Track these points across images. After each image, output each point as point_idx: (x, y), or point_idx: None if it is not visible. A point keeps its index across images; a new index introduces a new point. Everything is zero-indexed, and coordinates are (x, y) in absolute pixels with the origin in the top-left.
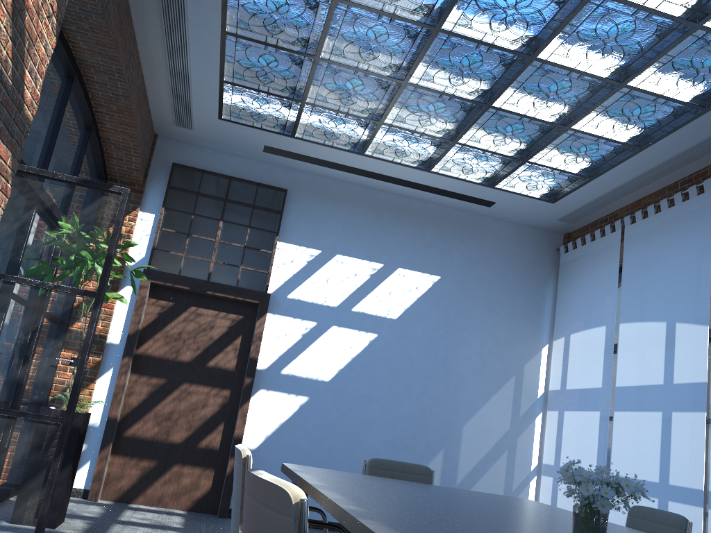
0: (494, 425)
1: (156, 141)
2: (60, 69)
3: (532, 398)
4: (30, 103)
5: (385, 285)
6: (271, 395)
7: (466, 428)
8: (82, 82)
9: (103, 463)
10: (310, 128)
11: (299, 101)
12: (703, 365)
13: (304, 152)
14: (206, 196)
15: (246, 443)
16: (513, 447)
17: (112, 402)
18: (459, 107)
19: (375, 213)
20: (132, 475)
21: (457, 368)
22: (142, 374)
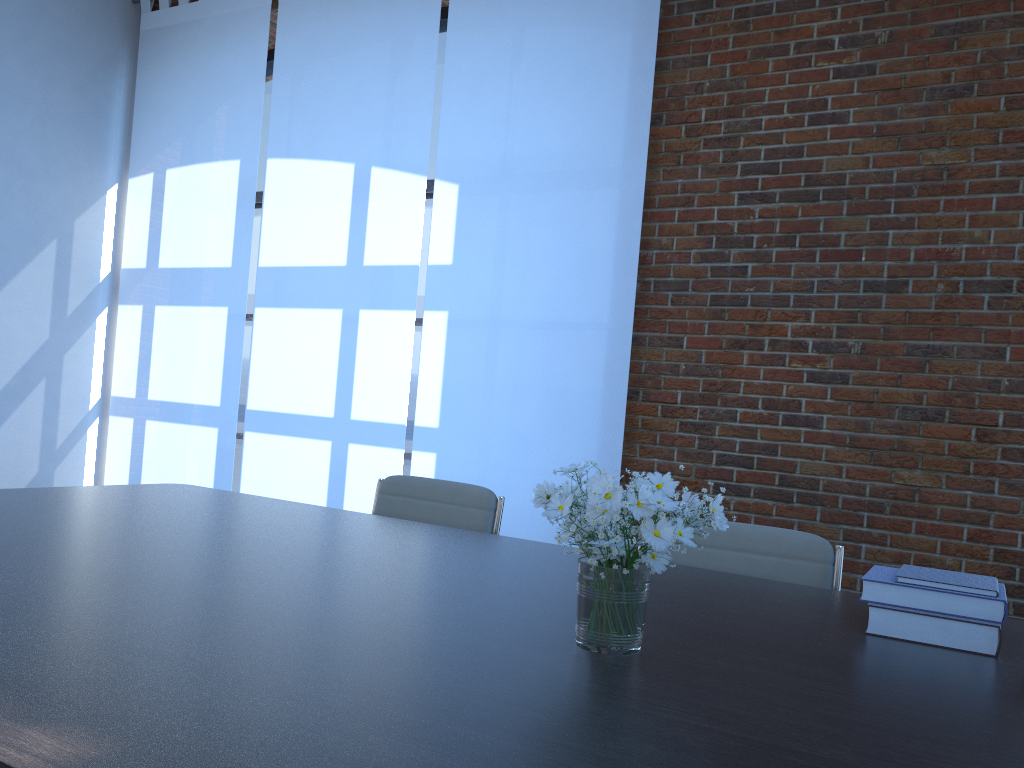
0: (19, 334)
1: None
2: None
3: (91, 282)
4: None
5: None
6: None
7: None
8: None
9: None
10: None
11: None
12: (416, 239)
13: None
14: None
15: None
16: (57, 373)
17: None
18: None
19: None
20: None
21: None
22: None
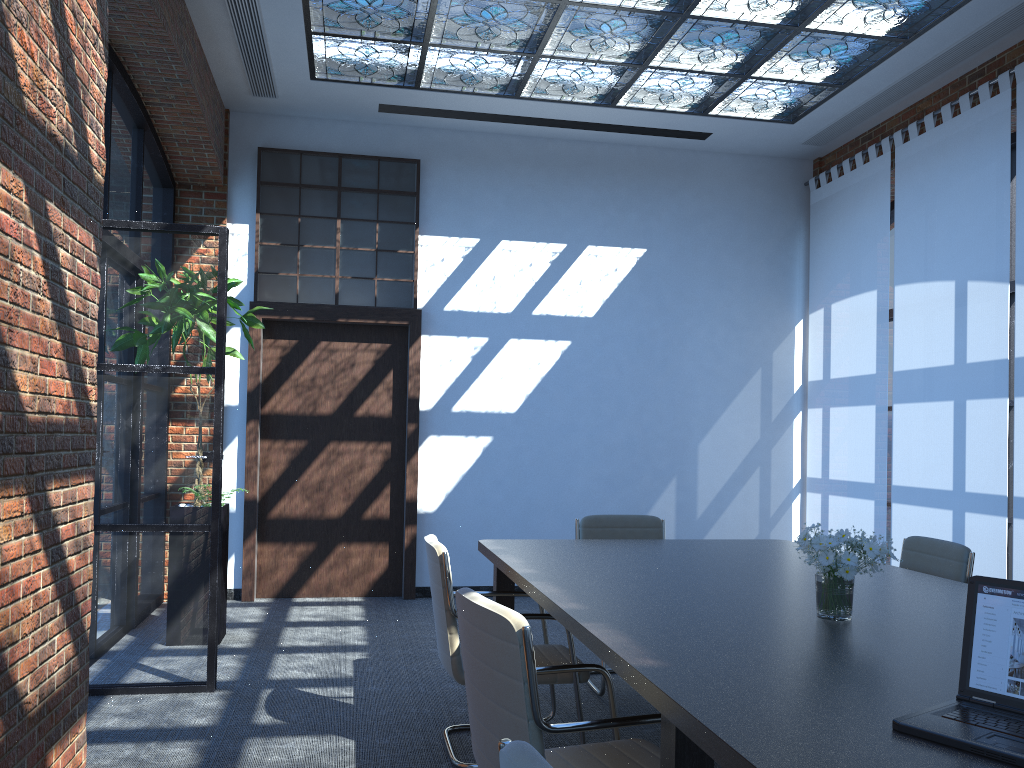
0: (739, 437)
1: (229, 119)
2: None
3: (787, 394)
4: (97, 163)
5: (572, 273)
6: (444, 442)
7: (702, 446)
8: (124, 73)
9: (250, 555)
10: (440, 75)
11: (420, 44)
12: (1003, 336)
13: (435, 105)
14: (312, 187)
15: (423, 505)
16: (767, 462)
17: (246, 480)
18: (644, 22)
19: (545, 173)
20: (288, 563)
21: (682, 371)
22: (276, 439)
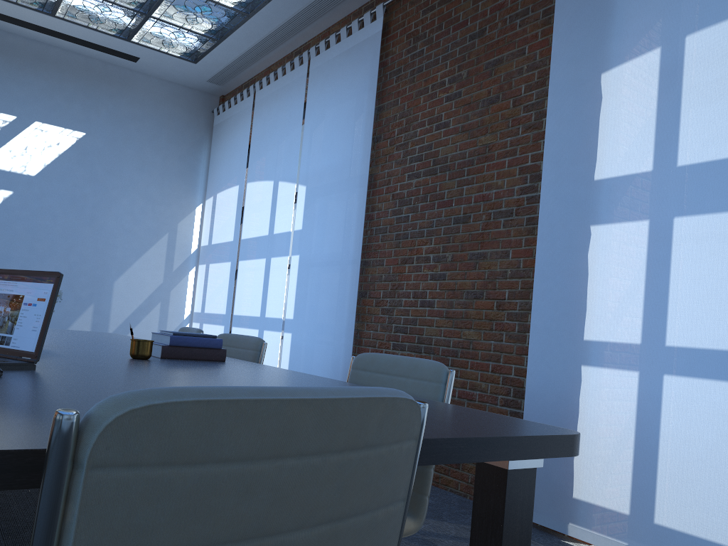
0: (147, 280)
1: None
2: None
3: (186, 253)
4: None
5: (19, 140)
6: None
7: (117, 283)
8: None
9: None
10: None
11: None
12: (291, 217)
13: None
14: None
15: None
16: (166, 299)
17: None
18: None
19: (3, 58)
20: None
21: (106, 227)
22: None
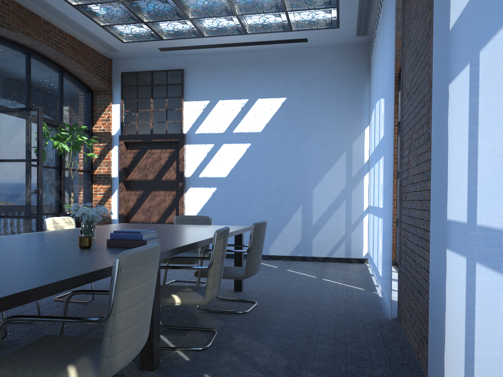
0: (334, 186)
1: (112, 62)
2: (17, 52)
3: (360, 164)
4: None
5: (251, 112)
6: (196, 190)
7: (315, 191)
8: (36, 53)
9: None
10: (165, 33)
11: (142, 23)
12: (381, 126)
13: (178, 45)
14: (141, 86)
15: None
16: (349, 198)
17: (119, 206)
18: None
19: (238, 68)
20: None
21: (304, 154)
22: (132, 190)
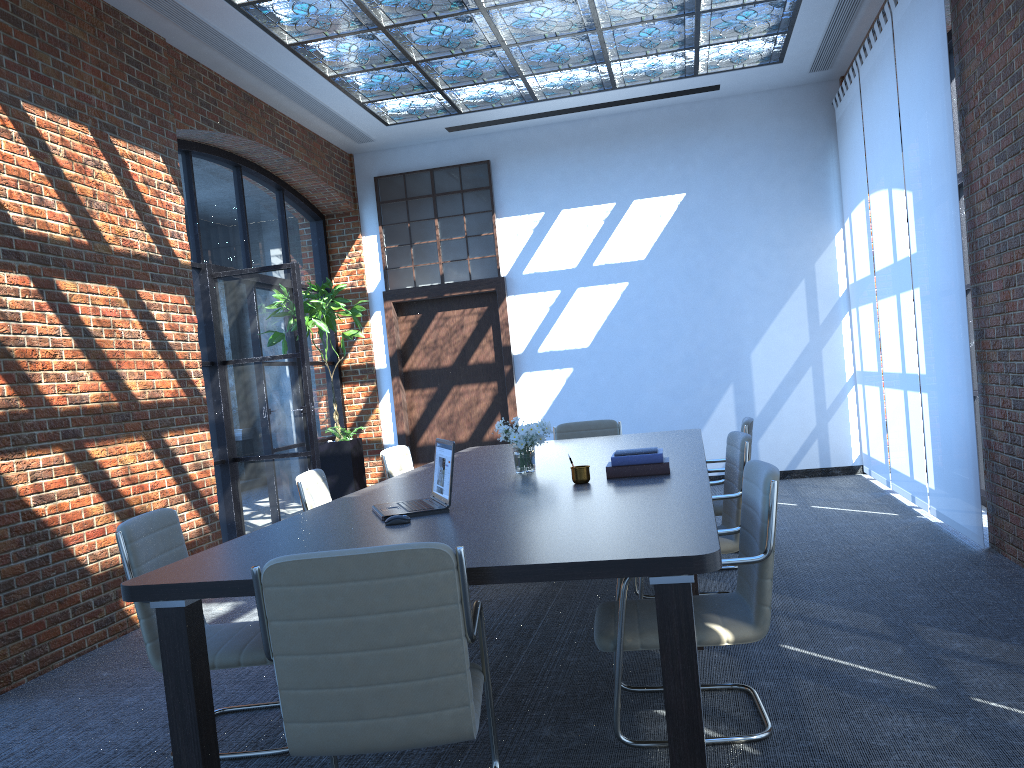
0: (789, 343)
1: (353, 160)
2: (224, 168)
3: (833, 298)
4: (182, 254)
5: (622, 226)
6: (535, 376)
7: (754, 355)
8: (249, 164)
9: None
10: (468, 102)
11: (435, 91)
12: (906, 237)
13: (484, 119)
14: (414, 199)
15: None
16: (818, 362)
17: (397, 420)
18: (574, 40)
19: (591, 148)
20: None
21: (729, 292)
22: (415, 388)
